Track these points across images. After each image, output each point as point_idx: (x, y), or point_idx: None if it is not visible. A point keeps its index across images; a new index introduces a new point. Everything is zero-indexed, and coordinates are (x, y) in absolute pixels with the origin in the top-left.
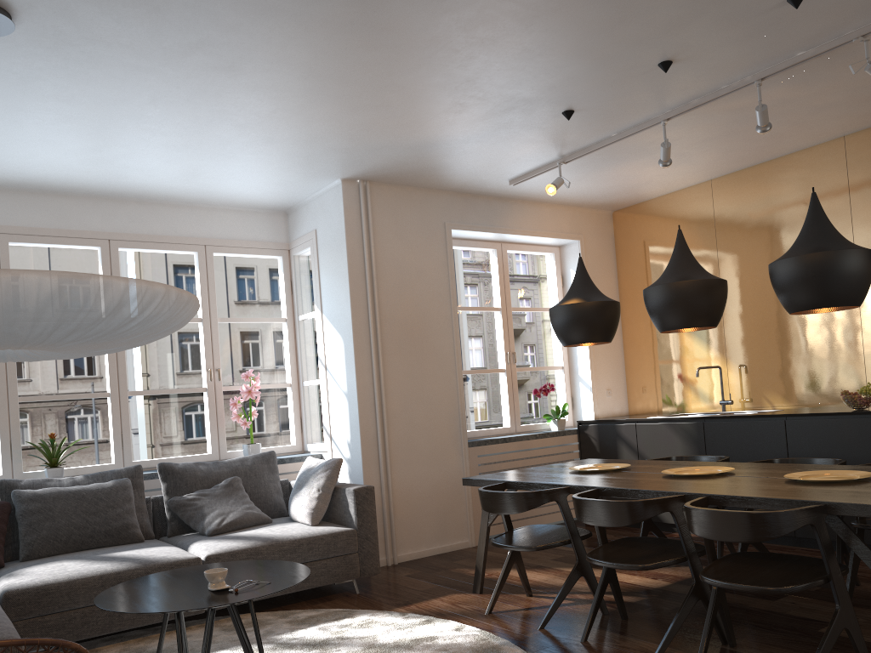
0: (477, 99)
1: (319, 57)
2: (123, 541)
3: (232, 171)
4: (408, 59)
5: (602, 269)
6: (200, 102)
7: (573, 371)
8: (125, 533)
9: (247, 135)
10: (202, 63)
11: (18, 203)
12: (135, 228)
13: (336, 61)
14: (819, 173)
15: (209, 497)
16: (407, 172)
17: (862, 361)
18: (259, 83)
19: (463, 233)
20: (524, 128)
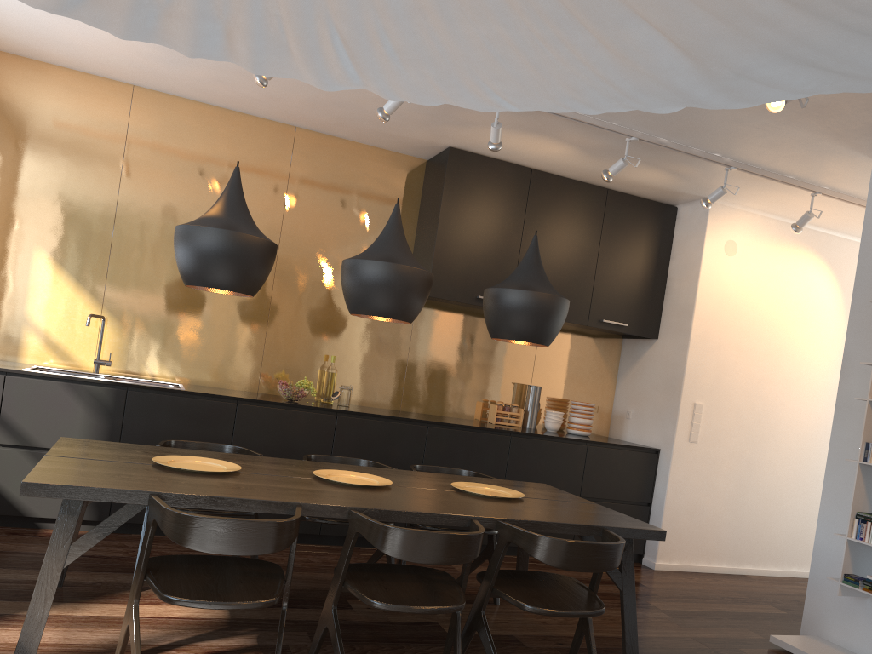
0: None
1: None
2: None
3: None
4: None
5: None
6: None
7: None
8: None
9: None
10: None
11: None
12: None
13: None
14: (264, 149)
15: None
16: None
17: (262, 349)
18: None
19: None
20: None
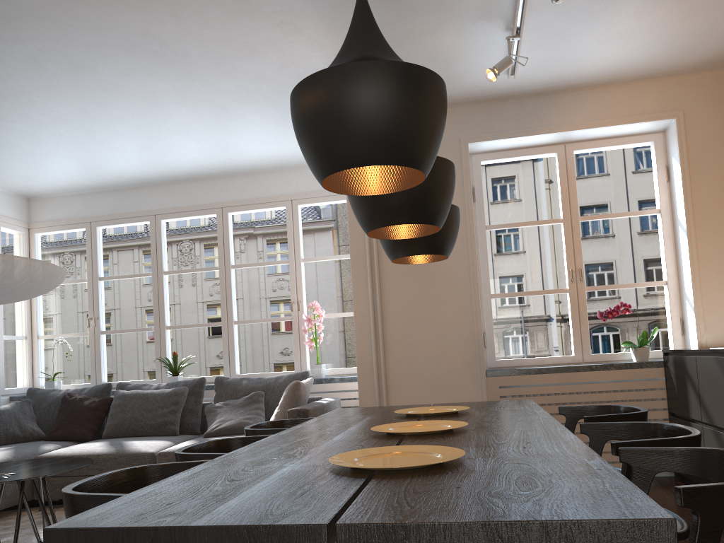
0: (283, 12)
1: (103, 34)
2: (162, 433)
3: (251, 137)
4: (154, 5)
5: (721, 149)
6: (121, 96)
7: (681, 287)
8: (163, 427)
9: (199, 108)
10: (61, 69)
11: (166, 192)
12: (240, 195)
13: (119, 32)
14: None
15: (228, 406)
16: None
17: None
18: (119, 69)
19: (494, 144)
20: (395, 19)
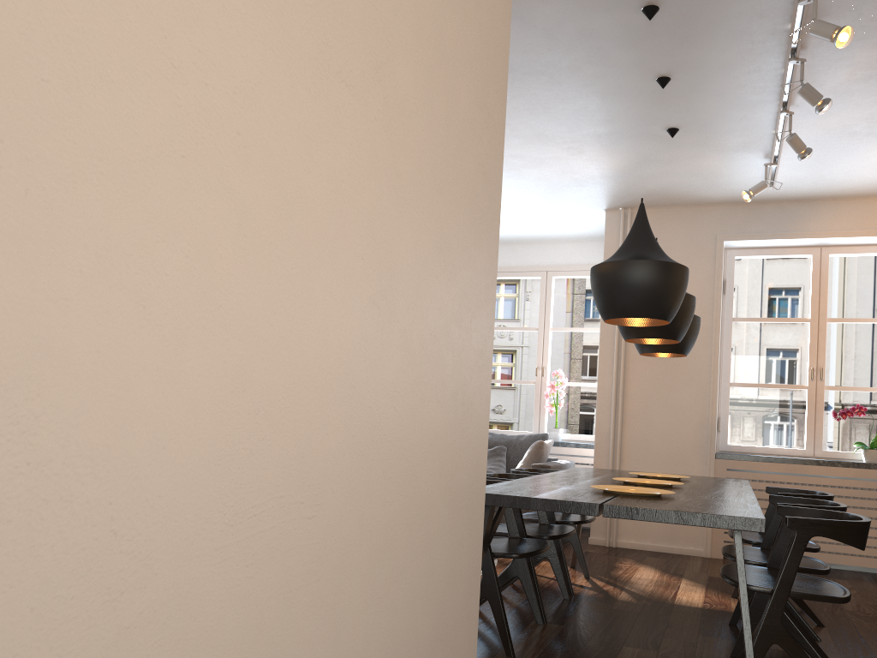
0: (572, 142)
1: None
2: None
3: (520, 217)
4: None
5: None
6: None
7: None
8: None
9: None
10: None
11: None
12: (498, 262)
13: None
14: None
15: None
16: (646, 196)
17: None
18: None
19: (749, 242)
20: (665, 149)
